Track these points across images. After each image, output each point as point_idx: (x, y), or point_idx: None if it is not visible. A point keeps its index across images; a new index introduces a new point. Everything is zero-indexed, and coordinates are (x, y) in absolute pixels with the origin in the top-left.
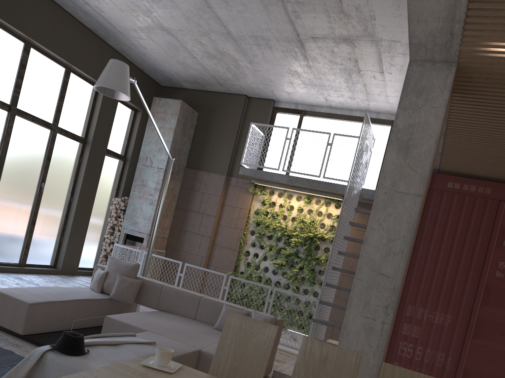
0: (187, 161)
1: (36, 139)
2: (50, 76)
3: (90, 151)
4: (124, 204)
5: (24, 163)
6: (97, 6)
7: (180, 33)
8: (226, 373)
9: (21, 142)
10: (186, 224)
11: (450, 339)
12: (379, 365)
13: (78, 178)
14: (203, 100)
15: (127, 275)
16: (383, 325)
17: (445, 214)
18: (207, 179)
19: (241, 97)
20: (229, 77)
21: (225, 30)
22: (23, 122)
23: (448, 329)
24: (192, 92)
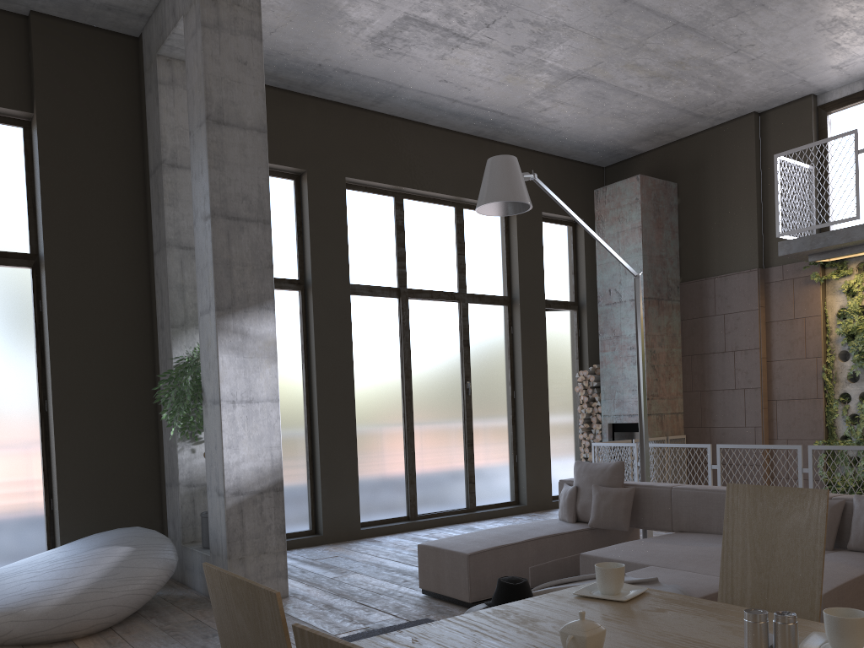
0: (680, 270)
1: (442, 322)
2: (437, 226)
3: (520, 313)
4: (594, 377)
5: (437, 361)
6: (467, 96)
7: (598, 69)
8: (749, 597)
9: (425, 333)
10: (708, 378)
11: None
12: None
13: (515, 360)
14: (678, 158)
15: (608, 485)
16: None
17: None
18: (725, 288)
19: (747, 120)
20: (709, 97)
21: (668, 21)
22: (420, 304)
23: None
24: (656, 154)
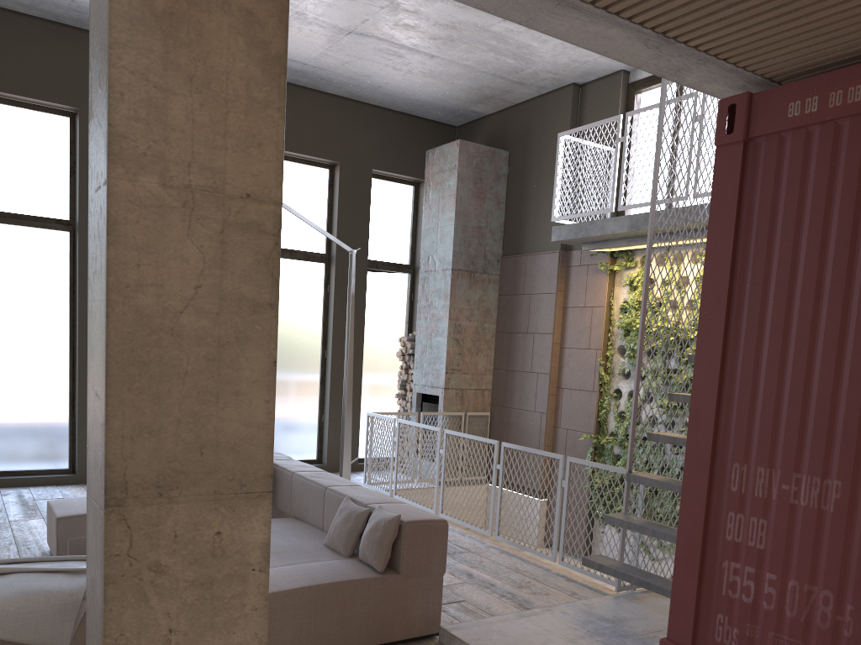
0: (503, 244)
1: None
2: None
3: (335, 272)
4: (410, 345)
5: None
6: None
7: (370, 26)
8: None
9: None
10: (512, 358)
11: (844, 550)
12: (102, 612)
13: (328, 319)
14: (512, 125)
15: None
16: (101, 514)
17: (792, 196)
18: (533, 267)
19: (567, 91)
20: (513, 64)
21: None
22: None
23: (836, 521)
24: (496, 118)
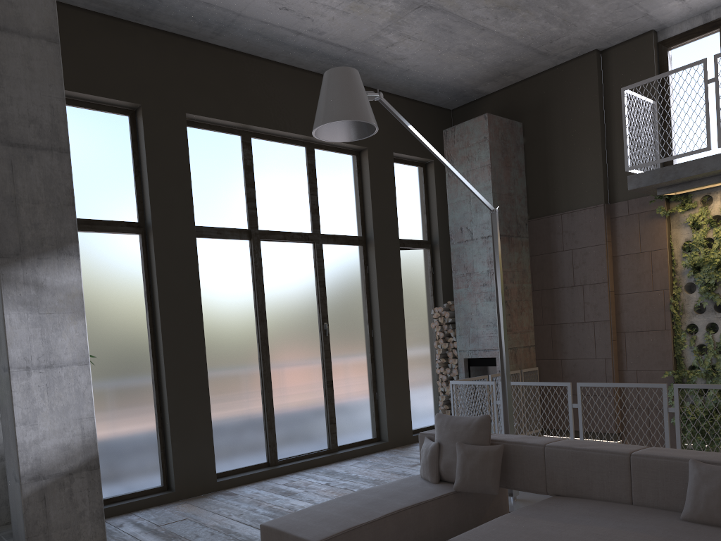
0: (528, 208)
1: (297, 264)
2: (288, 166)
3: (375, 253)
4: (449, 314)
5: (293, 304)
6: (311, 28)
7: None
8: None
9: (279, 275)
10: (558, 312)
11: None
12: None
13: (371, 299)
14: (523, 98)
15: (473, 442)
16: None
17: None
18: (572, 224)
19: (589, 58)
20: (554, 32)
21: None
22: (273, 246)
23: None
24: (501, 95)
